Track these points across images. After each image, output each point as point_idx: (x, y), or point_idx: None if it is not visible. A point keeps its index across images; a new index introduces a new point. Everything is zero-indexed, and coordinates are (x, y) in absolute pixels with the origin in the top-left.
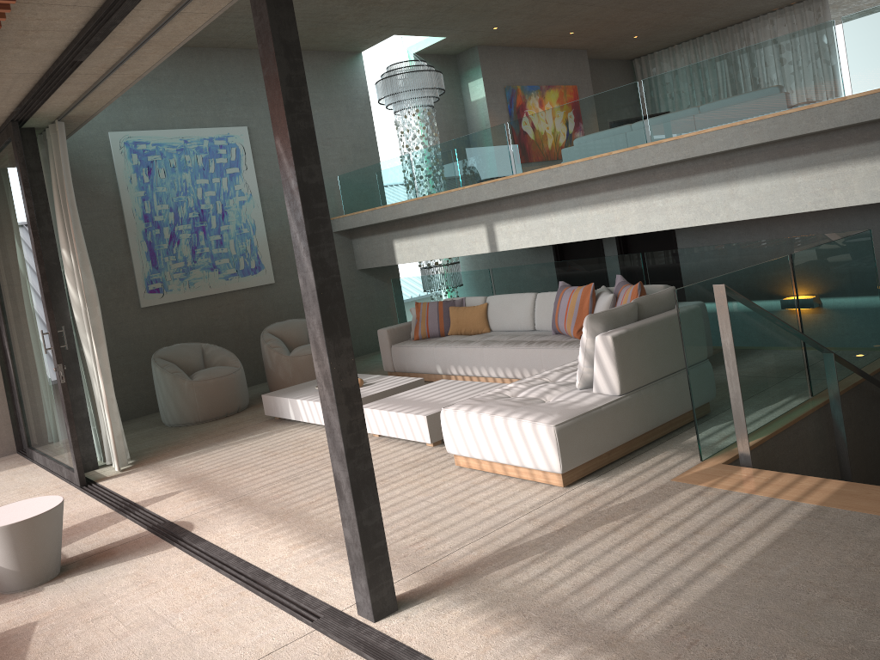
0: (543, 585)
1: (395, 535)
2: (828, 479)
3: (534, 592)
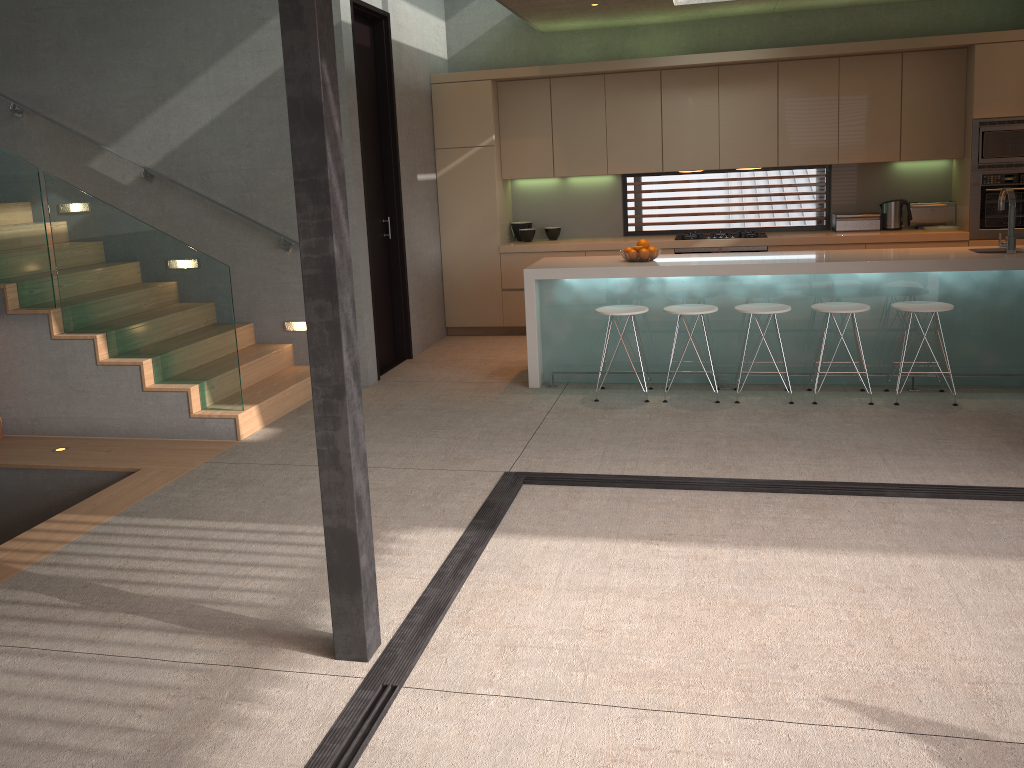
0: (280, 583)
1: (117, 744)
2: (50, 520)
3: (295, 583)
